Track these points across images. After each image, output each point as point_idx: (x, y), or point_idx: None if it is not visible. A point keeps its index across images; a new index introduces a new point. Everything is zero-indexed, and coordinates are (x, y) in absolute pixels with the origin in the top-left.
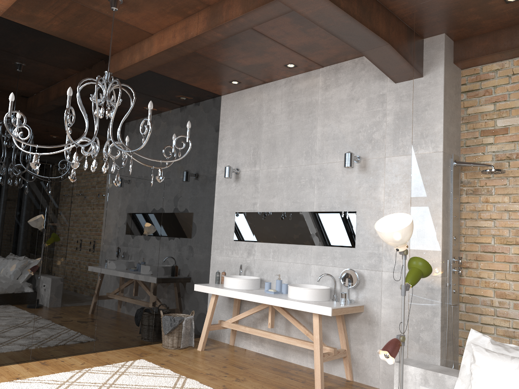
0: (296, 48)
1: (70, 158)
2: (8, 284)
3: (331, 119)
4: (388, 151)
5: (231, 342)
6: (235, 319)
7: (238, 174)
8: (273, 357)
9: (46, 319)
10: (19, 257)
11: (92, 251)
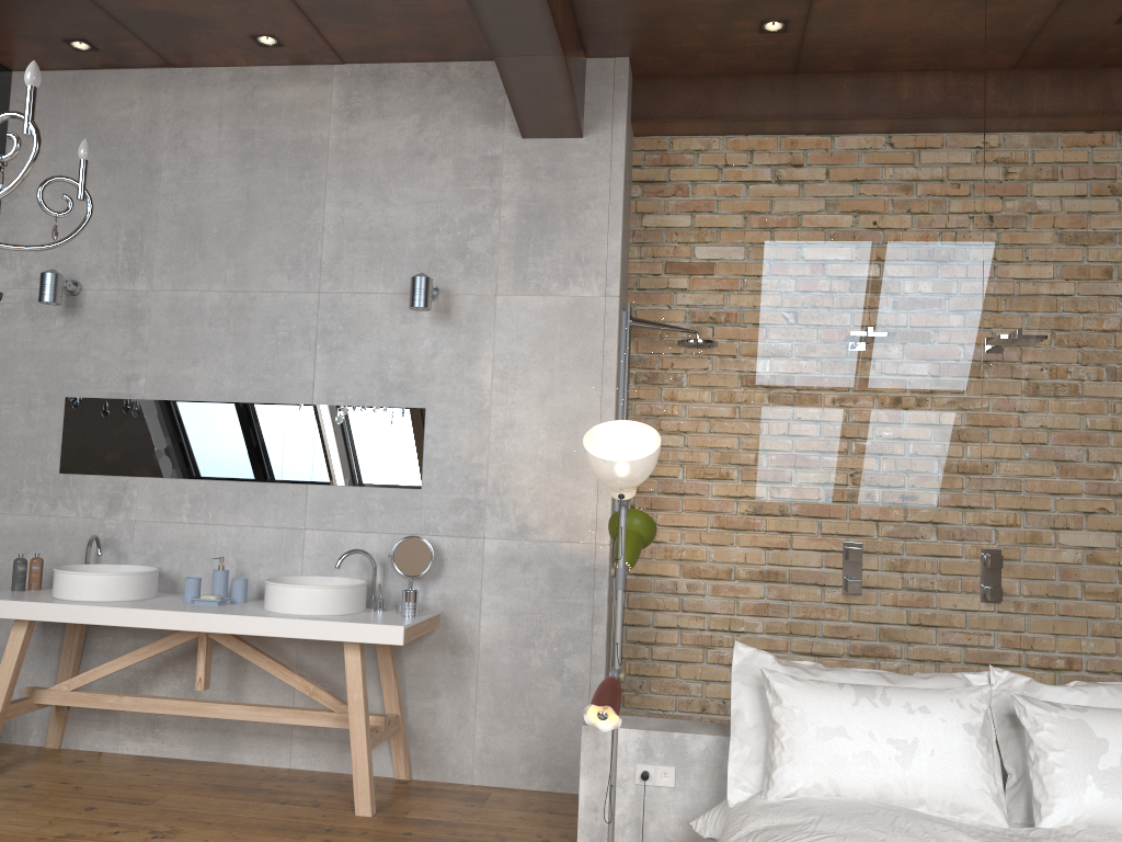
0: (309, 4)
1: None
2: None
3: (363, 192)
4: (505, 282)
5: (52, 741)
6: (87, 681)
7: (77, 296)
8: (192, 761)
9: None
10: None
11: None
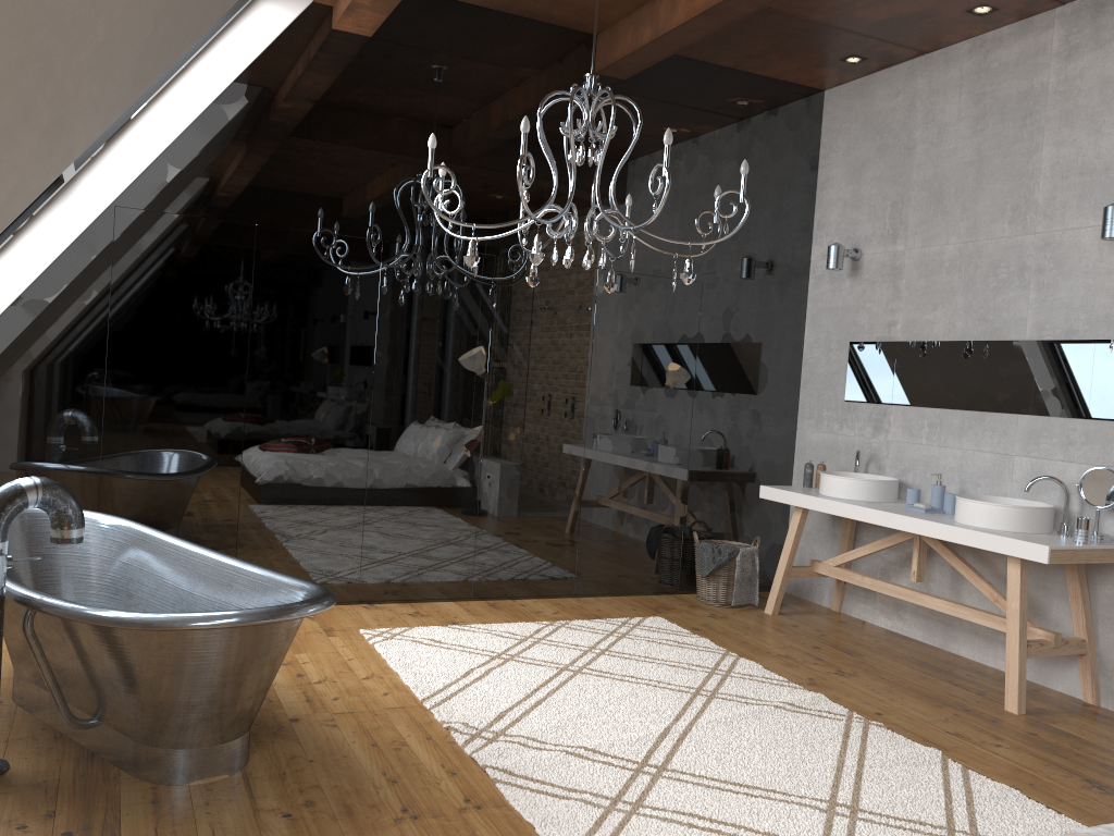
0: None
1: (527, 242)
2: (434, 467)
3: (1077, 128)
4: None
5: (834, 606)
6: (843, 560)
7: (858, 261)
8: (921, 643)
9: (495, 532)
10: (448, 421)
11: (568, 416)
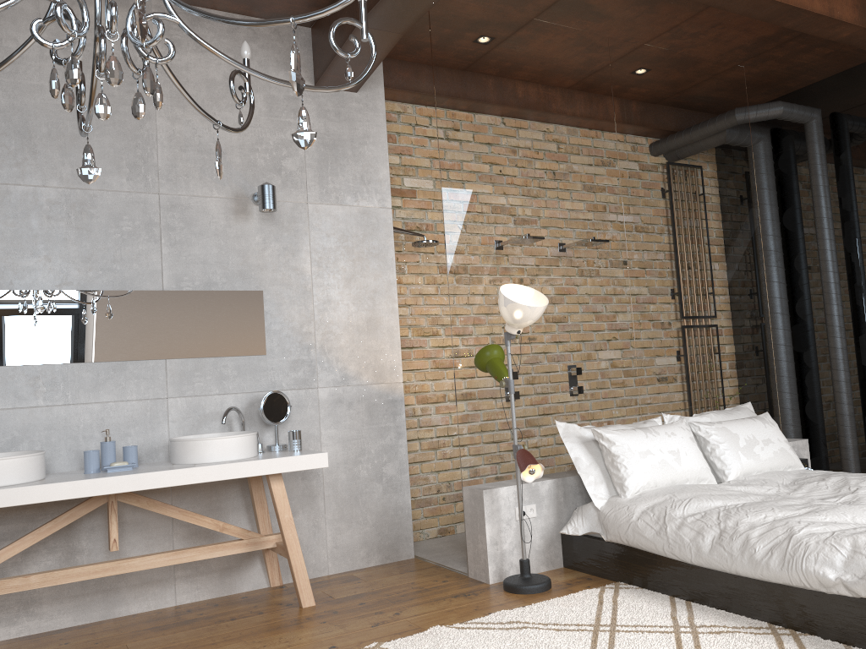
0: None
1: None
2: None
3: (190, 112)
4: (313, 194)
5: None
6: None
7: None
8: (78, 626)
9: None
10: None
11: None
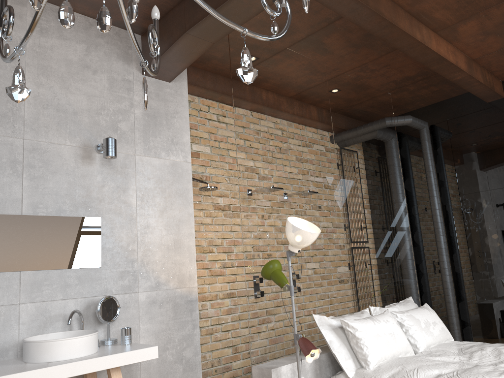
0: None
1: None
2: None
3: (52, 80)
4: (139, 148)
5: None
6: None
7: None
8: None
9: None
10: None
11: None
